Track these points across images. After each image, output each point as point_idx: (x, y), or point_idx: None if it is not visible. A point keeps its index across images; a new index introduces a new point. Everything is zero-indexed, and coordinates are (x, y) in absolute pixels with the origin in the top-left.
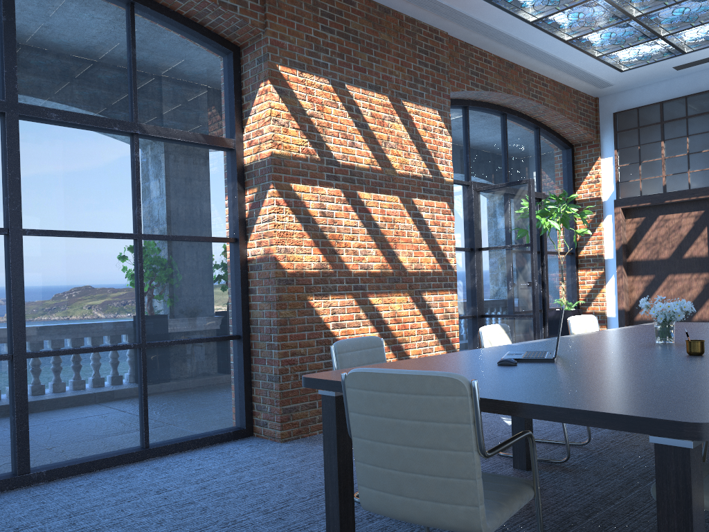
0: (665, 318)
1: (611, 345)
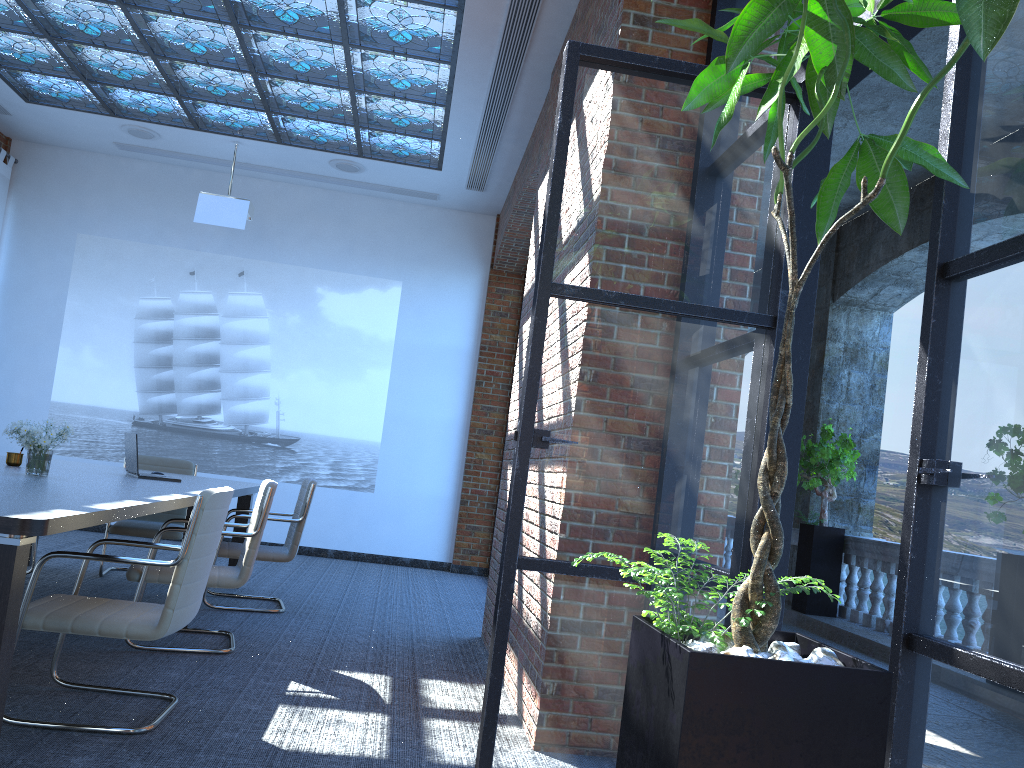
0: (39, 445)
1: (99, 479)
